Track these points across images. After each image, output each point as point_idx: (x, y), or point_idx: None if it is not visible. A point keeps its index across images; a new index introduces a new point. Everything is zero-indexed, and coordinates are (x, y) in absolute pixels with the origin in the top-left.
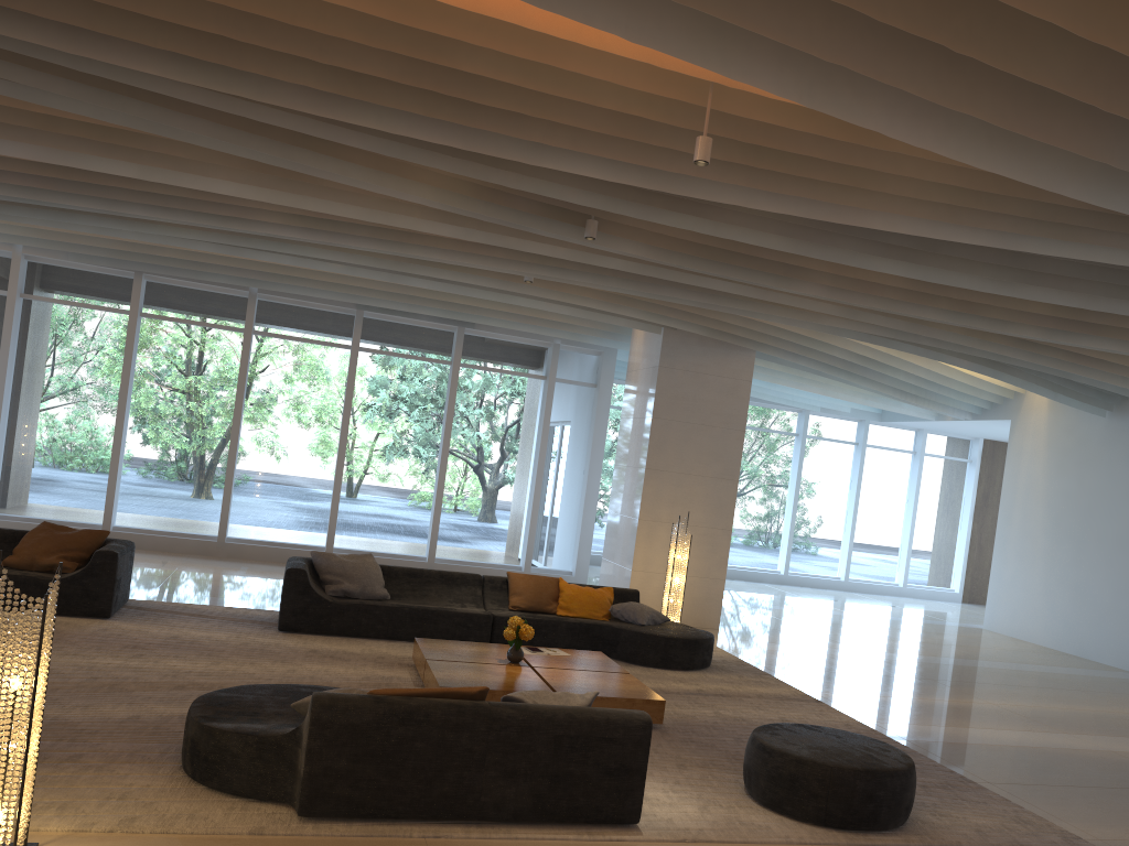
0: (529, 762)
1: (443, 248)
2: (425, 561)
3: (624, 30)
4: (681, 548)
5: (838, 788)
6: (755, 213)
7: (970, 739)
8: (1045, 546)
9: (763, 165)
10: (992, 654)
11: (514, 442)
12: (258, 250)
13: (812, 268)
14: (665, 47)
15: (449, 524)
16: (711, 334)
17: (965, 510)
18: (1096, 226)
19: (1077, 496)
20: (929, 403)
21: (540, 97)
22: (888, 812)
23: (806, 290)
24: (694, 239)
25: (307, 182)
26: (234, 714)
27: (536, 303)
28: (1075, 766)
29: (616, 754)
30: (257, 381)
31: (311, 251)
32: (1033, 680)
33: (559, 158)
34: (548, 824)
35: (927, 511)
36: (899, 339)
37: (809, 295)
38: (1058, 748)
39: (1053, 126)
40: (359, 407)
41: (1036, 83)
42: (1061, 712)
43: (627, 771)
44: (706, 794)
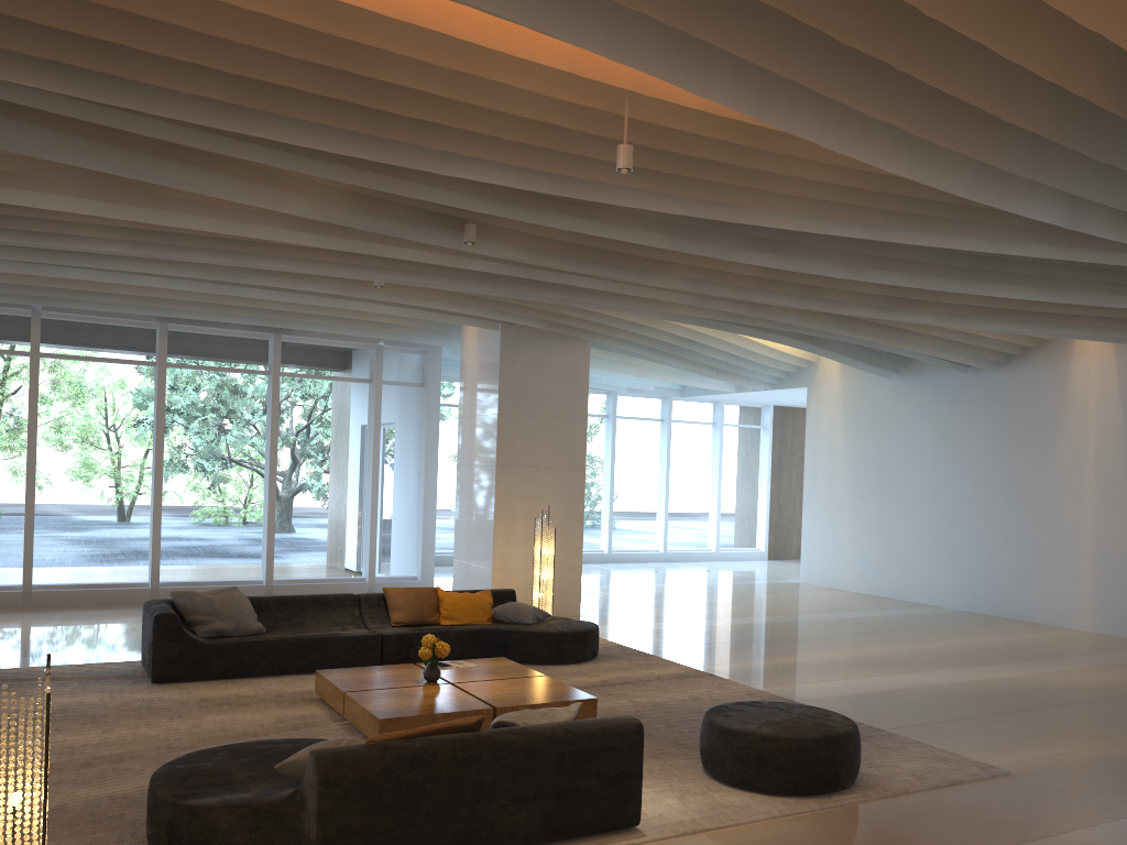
0: (537, 785)
1: (292, 257)
2: (262, 584)
3: (604, 48)
4: (547, 542)
5: (804, 758)
6: (641, 213)
7: (855, 690)
8: (850, 501)
9: (668, 170)
10: (823, 606)
11: (344, 450)
12: (61, 266)
13: (674, 261)
14: (640, 65)
15: (283, 543)
16: (551, 327)
17: (763, 473)
18: (952, 216)
19: (874, 452)
20: (736, 377)
21: (456, 106)
22: (846, 772)
23: (668, 283)
24: (567, 239)
25: (151, 193)
26: (206, 786)
27: (374, 307)
28: (948, 700)
29: (615, 761)
30: (50, 409)
31: (131, 265)
32: (869, 625)
33: (469, 166)
34: (556, 842)
35: (730, 478)
36: (733, 322)
37: (670, 288)
38: (926, 686)
39: (954, 132)
40: (172, 427)
41: (956, 96)
42: (908, 652)
43: (626, 776)
44: (675, 784)
